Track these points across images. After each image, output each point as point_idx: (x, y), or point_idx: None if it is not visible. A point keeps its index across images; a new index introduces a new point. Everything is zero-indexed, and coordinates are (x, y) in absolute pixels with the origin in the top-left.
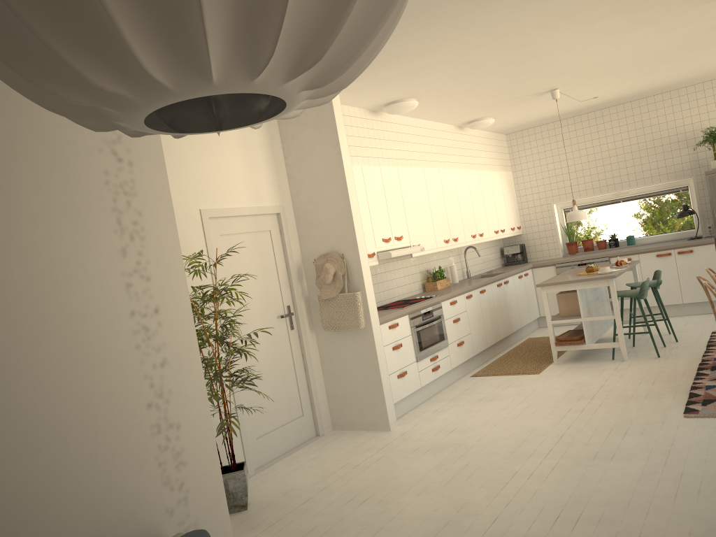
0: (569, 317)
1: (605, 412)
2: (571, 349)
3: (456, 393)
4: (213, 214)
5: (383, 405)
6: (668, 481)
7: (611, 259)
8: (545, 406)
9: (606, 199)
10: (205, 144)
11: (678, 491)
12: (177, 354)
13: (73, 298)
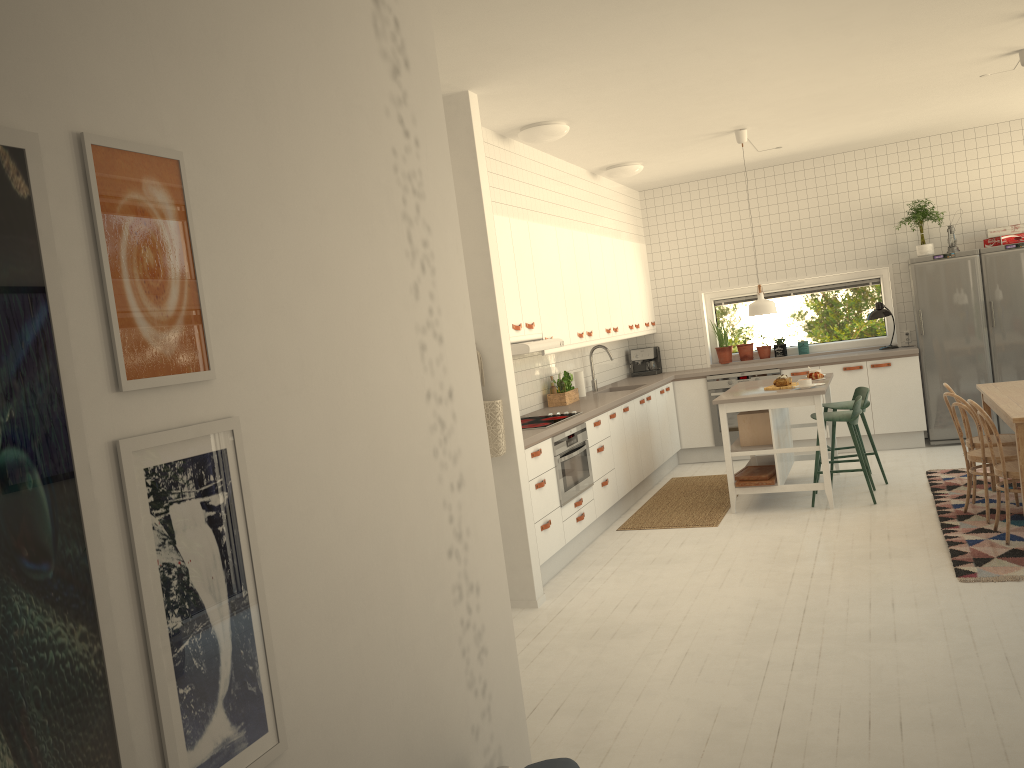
0: (756, 448)
1: (846, 576)
2: (757, 493)
3: (609, 553)
4: None
5: (527, 570)
6: (994, 667)
7: (783, 372)
8: (755, 570)
9: (772, 290)
10: None
11: (1016, 679)
12: (472, 469)
13: (369, 361)
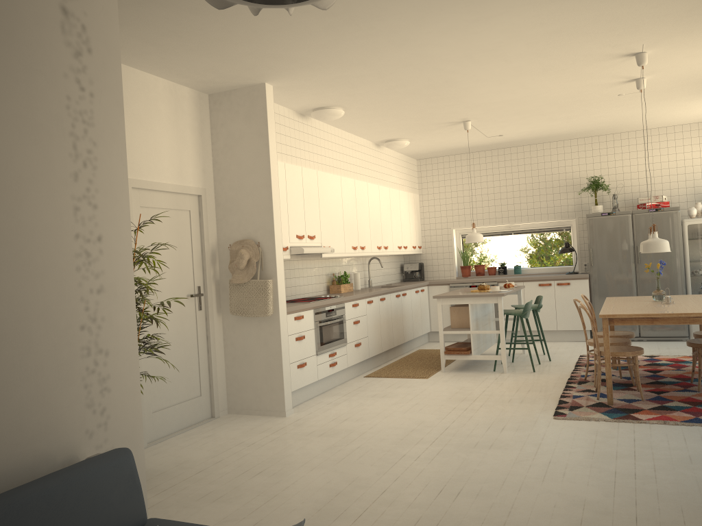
0: (459, 329)
1: (486, 411)
2: (458, 359)
3: (350, 389)
4: (137, 184)
5: (281, 392)
6: (538, 466)
7: (499, 284)
8: (432, 404)
9: (500, 230)
10: (137, 115)
11: (546, 474)
12: (114, 285)
13: (23, 209)
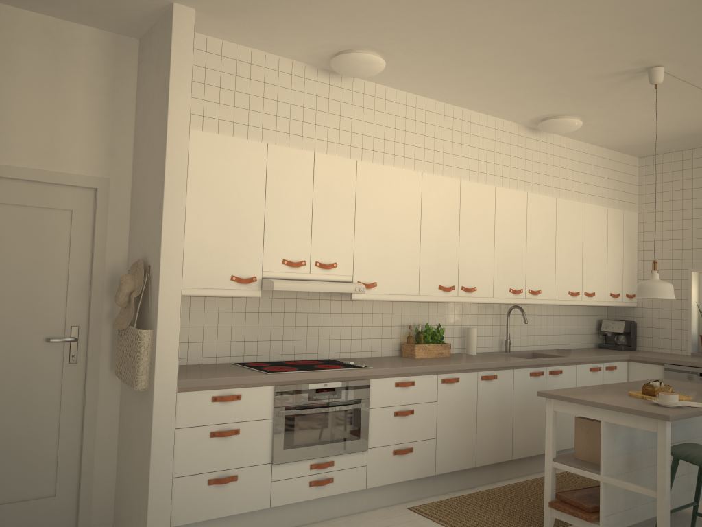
0: (581, 466)
1: None
2: (574, 524)
3: None
4: None
5: (145, 525)
6: None
7: None
8: None
9: None
10: None
11: None
12: None
13: None
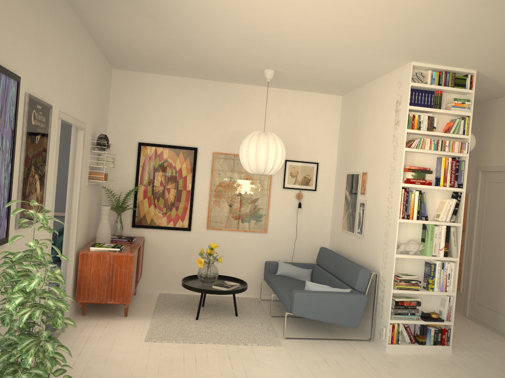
0: None
1: None
2: None
3: None
4: None
5: None
6: None
7: None
8: None
9: None
10: None
11: None
12: (392, 224)
13: (380, 198)
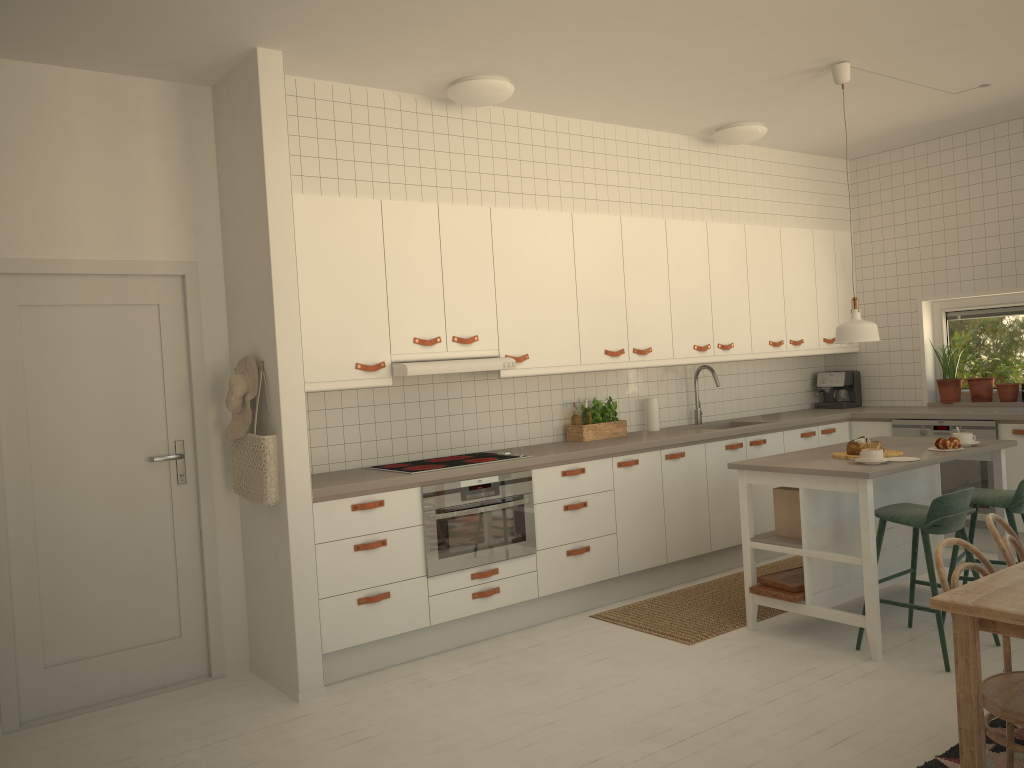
0: (781, 542)
1: None
2: (779, 608)
3: (513, 648)
4: (2, 268)
5: (294, 653)
6: None
7: (1001, 427)
8: (574, 734)
9: None
10: (8, 143)
11: None
12: None
13: None
